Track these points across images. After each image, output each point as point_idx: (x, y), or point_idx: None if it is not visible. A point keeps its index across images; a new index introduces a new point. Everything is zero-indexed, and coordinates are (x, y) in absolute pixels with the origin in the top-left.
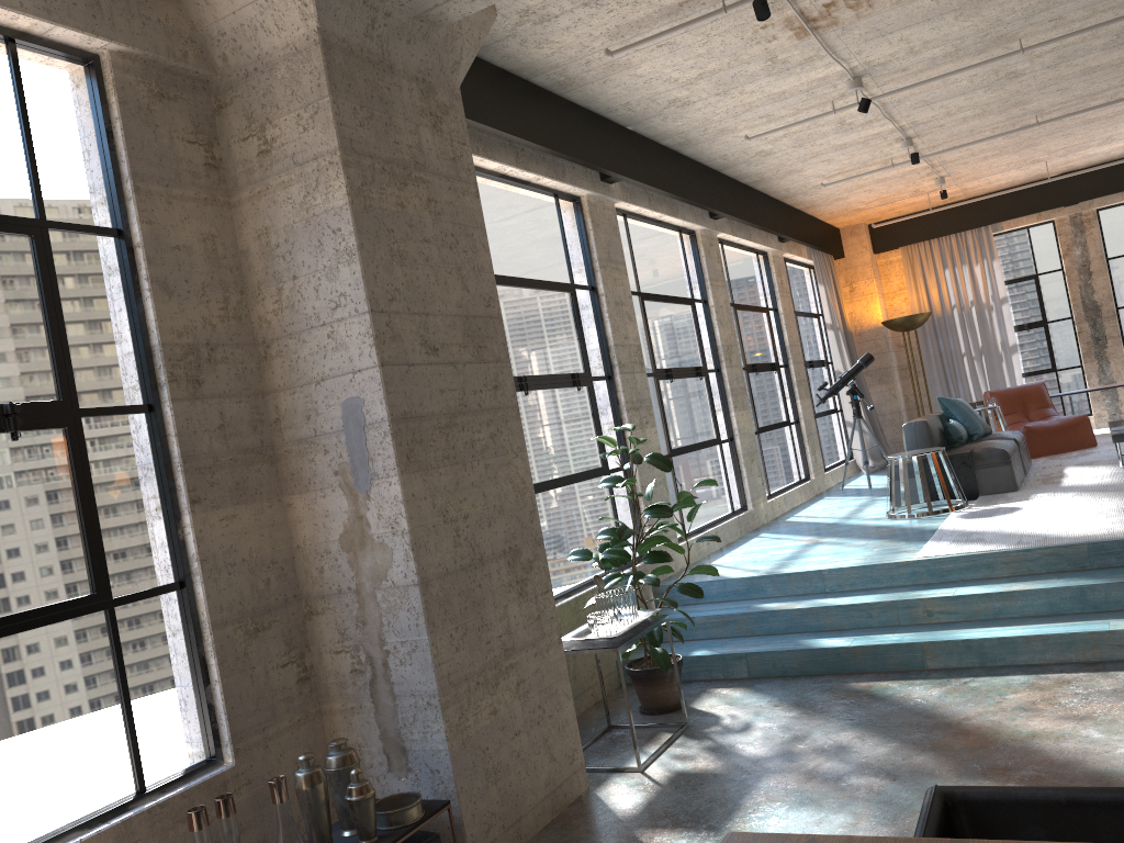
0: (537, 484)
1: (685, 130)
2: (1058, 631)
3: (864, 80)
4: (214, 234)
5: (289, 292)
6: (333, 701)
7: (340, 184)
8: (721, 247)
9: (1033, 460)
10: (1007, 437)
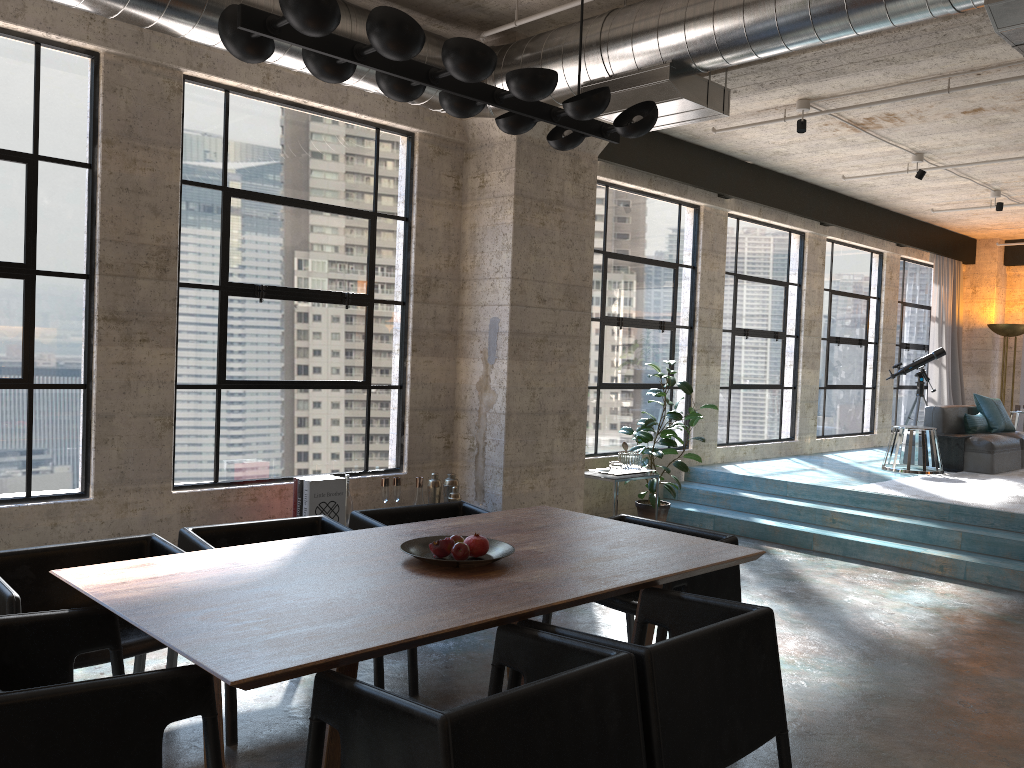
0: (614, 384)
1: (794, 167)
2: (892, 546)
3: (927, 155)
4: (450, 223)
5: (478, 258)
6: (458, 461)
7: (511, 212)
8: (831, 246)
9: None
10: (1017, 436)
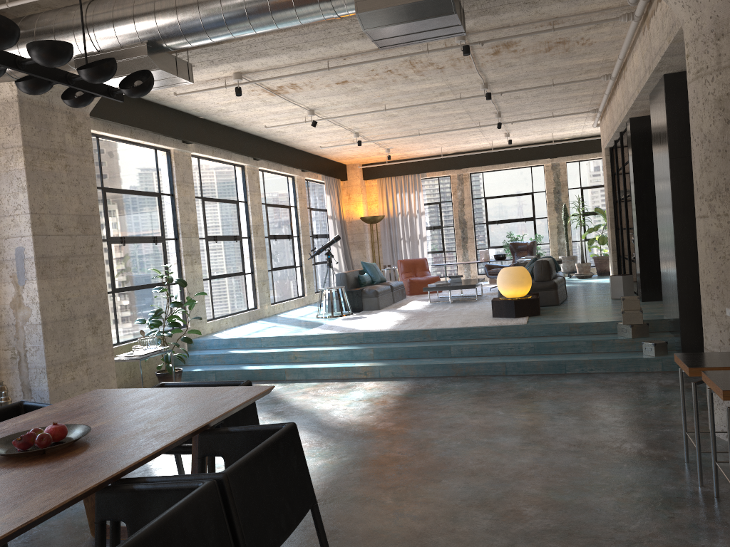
0: (125, 287)
1: (232, 120)
2: (335, 366)
3: (316, 111)
4: None
5: None
6: (2, 370)
7: (22, 160)
8: (262, 173)
9: (410, 296)
10: (388, 284)
